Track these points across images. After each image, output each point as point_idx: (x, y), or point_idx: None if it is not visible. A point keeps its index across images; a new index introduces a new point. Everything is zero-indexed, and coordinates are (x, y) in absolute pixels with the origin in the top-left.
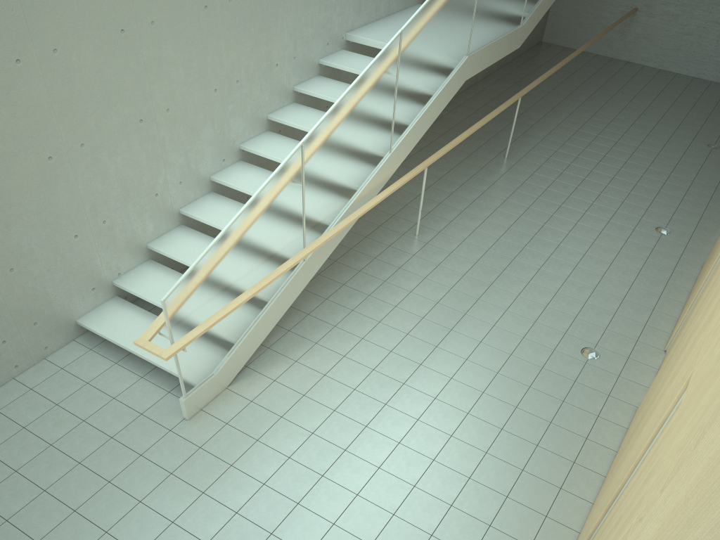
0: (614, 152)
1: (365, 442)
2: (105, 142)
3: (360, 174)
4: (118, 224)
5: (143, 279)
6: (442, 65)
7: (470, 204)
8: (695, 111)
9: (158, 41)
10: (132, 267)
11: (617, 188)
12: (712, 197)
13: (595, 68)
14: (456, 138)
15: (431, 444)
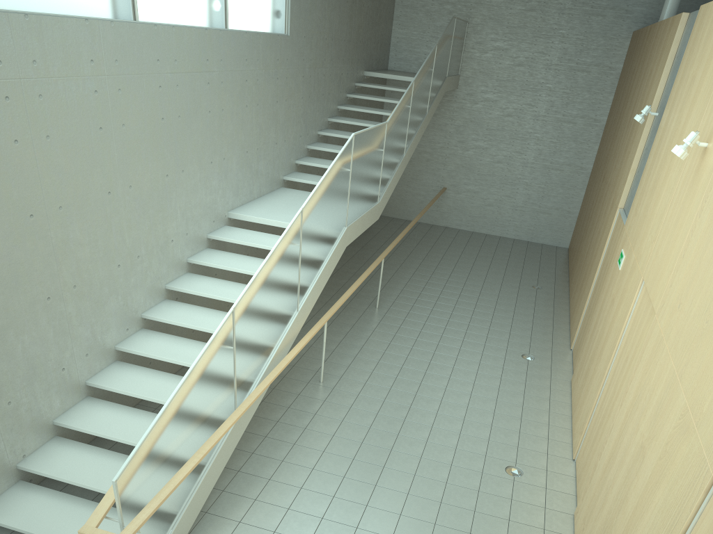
0: (464, 297)
1: None
2: (12, 321)
3: (276, 332)
4: (24, 403)
5: (53, 458)
6: (330, 234)
7: (360, 349)
8: (511, 261)
9: (66, 223)
10: (38, 446)
11: (478, 325)
12: (553, 326)
13: (423, 232)
14: (344, 294)
15: None
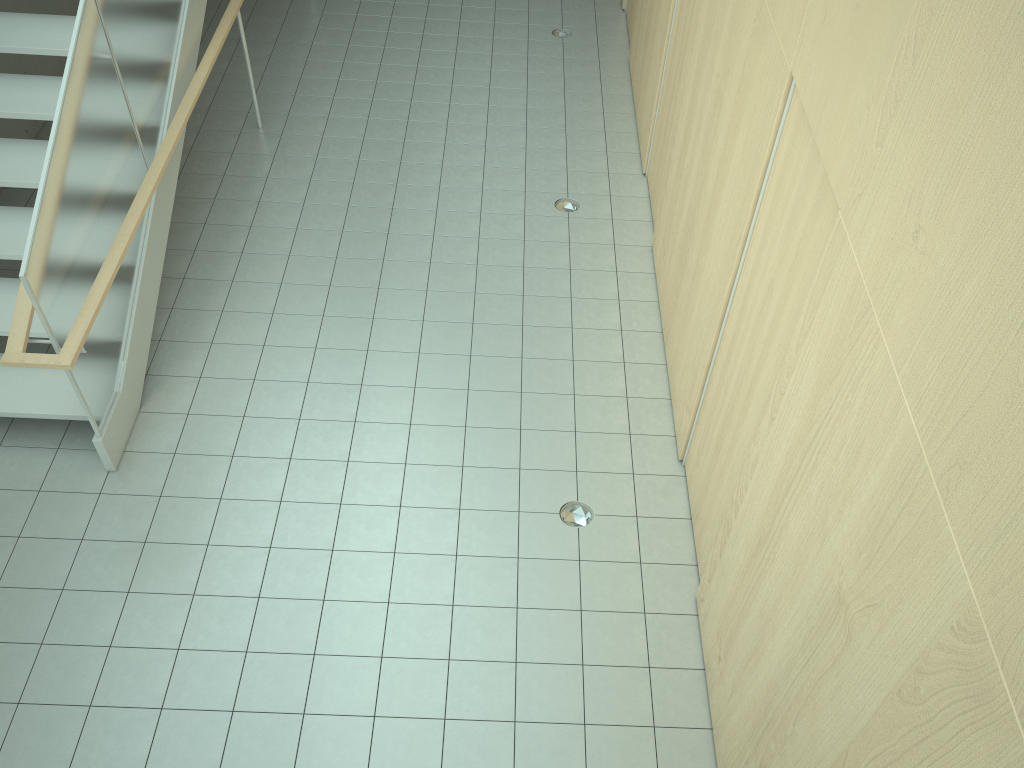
0: None
1: (374, 403)
2: None
3: (167, 30)
4: None
5: None
6: None
7: (304, 65)
8: None
9: None
10: None
11: None
12: None
13: None
14: None
15: (454, 374)
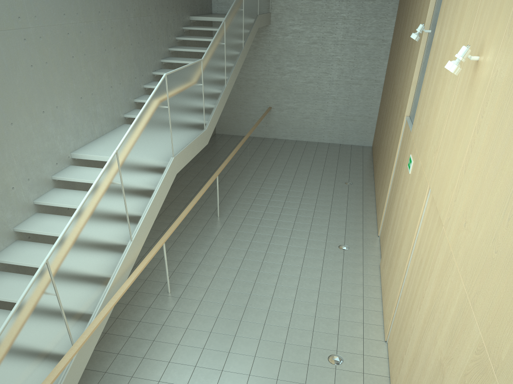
0: (290, 198)
1: None
2: None
3: (109, 265)
4: None
5: None
6: (156, 167)
7: (203, 257)
8: (328, 163)
9: None
10: None
11: (302, 223)
12: (363, 216)
13: (256, 145)
14: (181, 215)
15: None
